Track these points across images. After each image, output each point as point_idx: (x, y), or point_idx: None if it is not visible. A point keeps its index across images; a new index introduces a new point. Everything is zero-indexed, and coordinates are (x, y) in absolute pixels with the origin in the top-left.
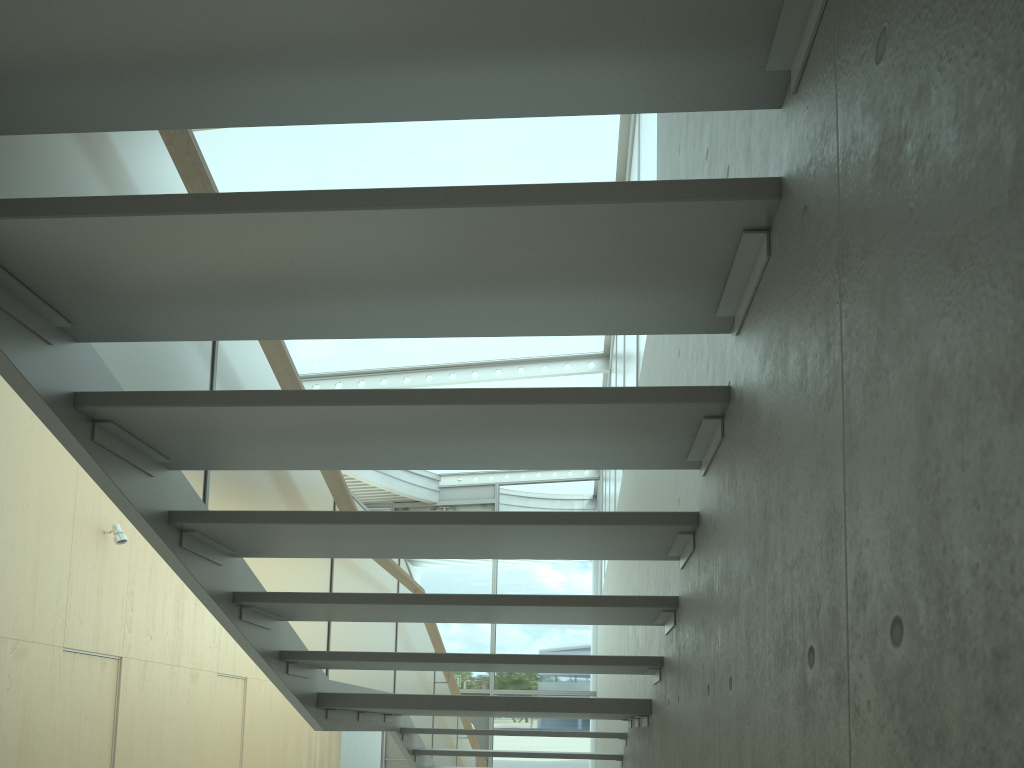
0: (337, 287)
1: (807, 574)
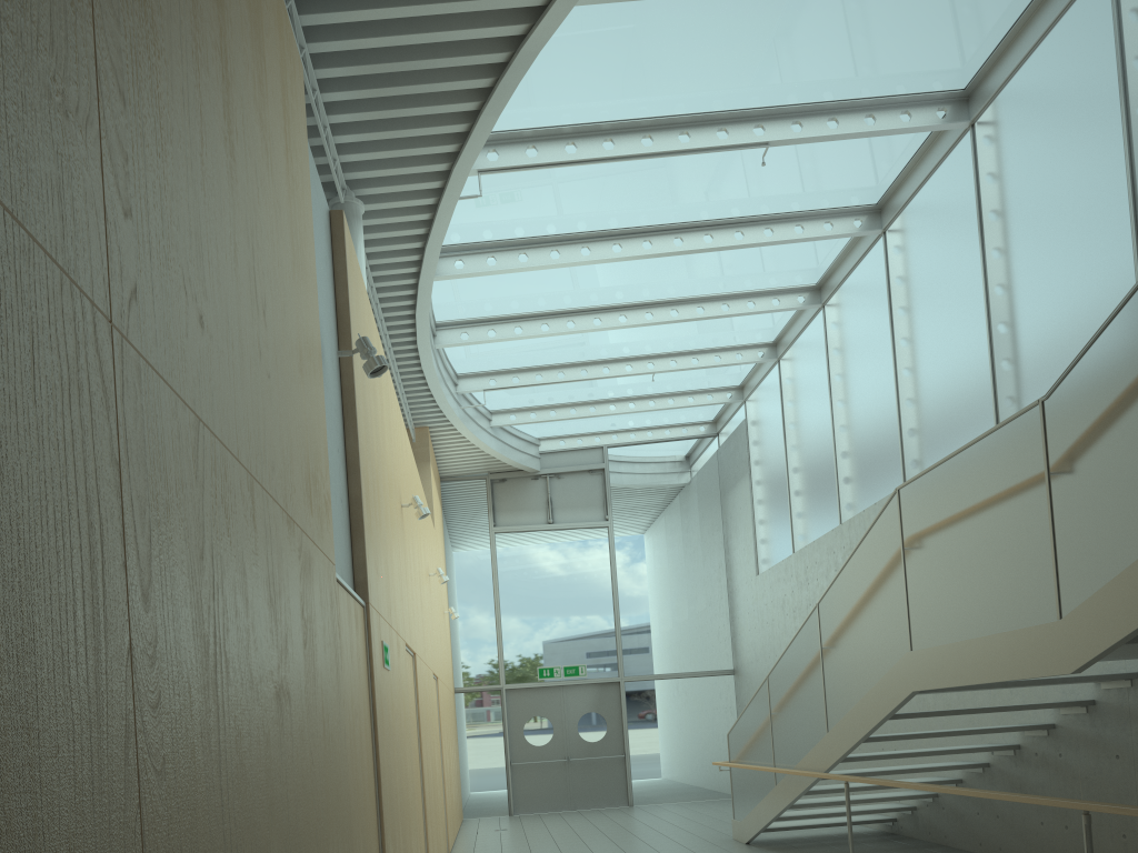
0: None
1: None
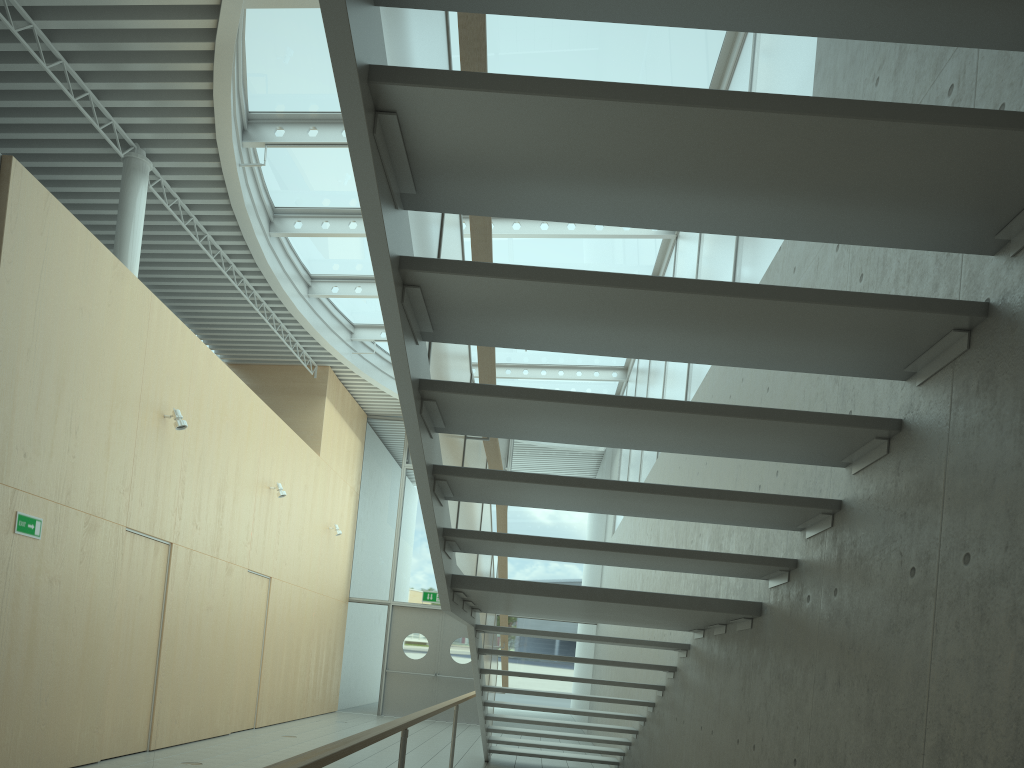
0: (685, 180)
1: None
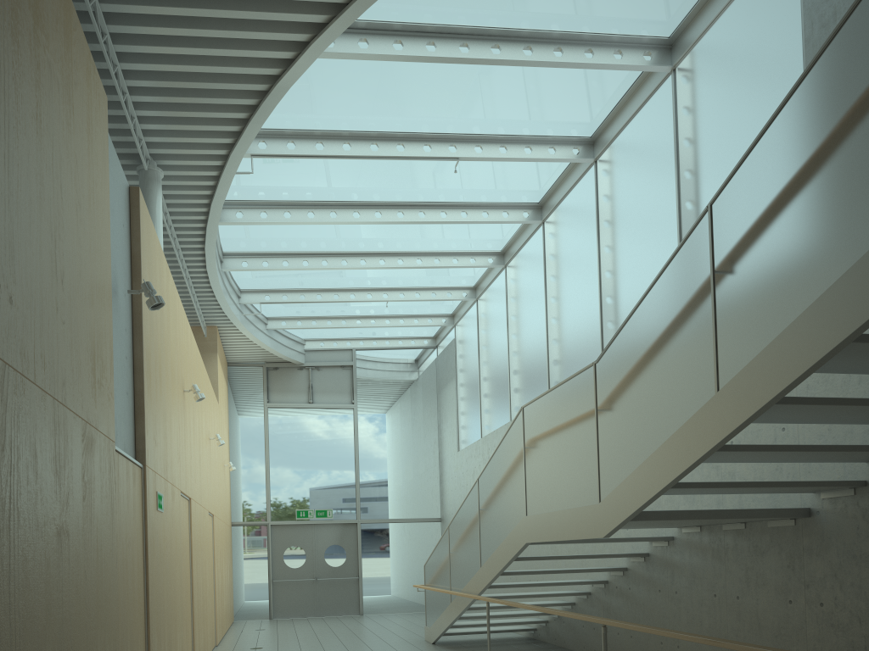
0: None
1: None
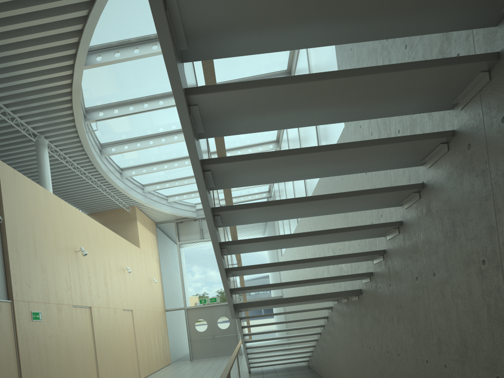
0: (311, 167)
1: (479, 241)
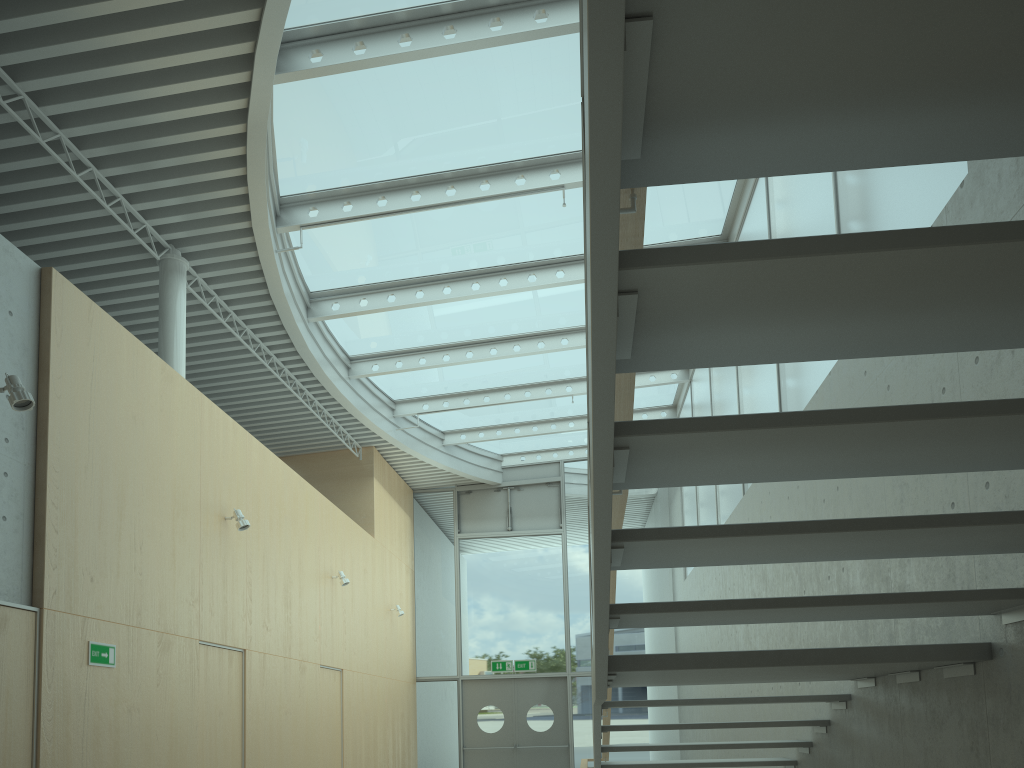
0: None
1: None
